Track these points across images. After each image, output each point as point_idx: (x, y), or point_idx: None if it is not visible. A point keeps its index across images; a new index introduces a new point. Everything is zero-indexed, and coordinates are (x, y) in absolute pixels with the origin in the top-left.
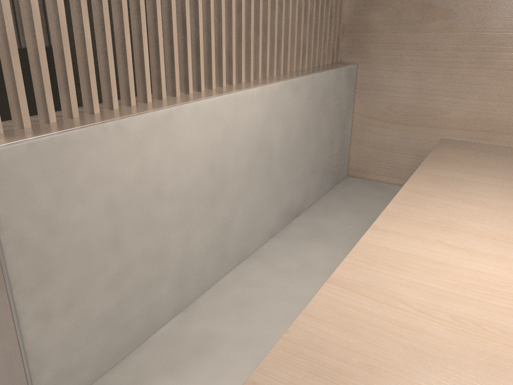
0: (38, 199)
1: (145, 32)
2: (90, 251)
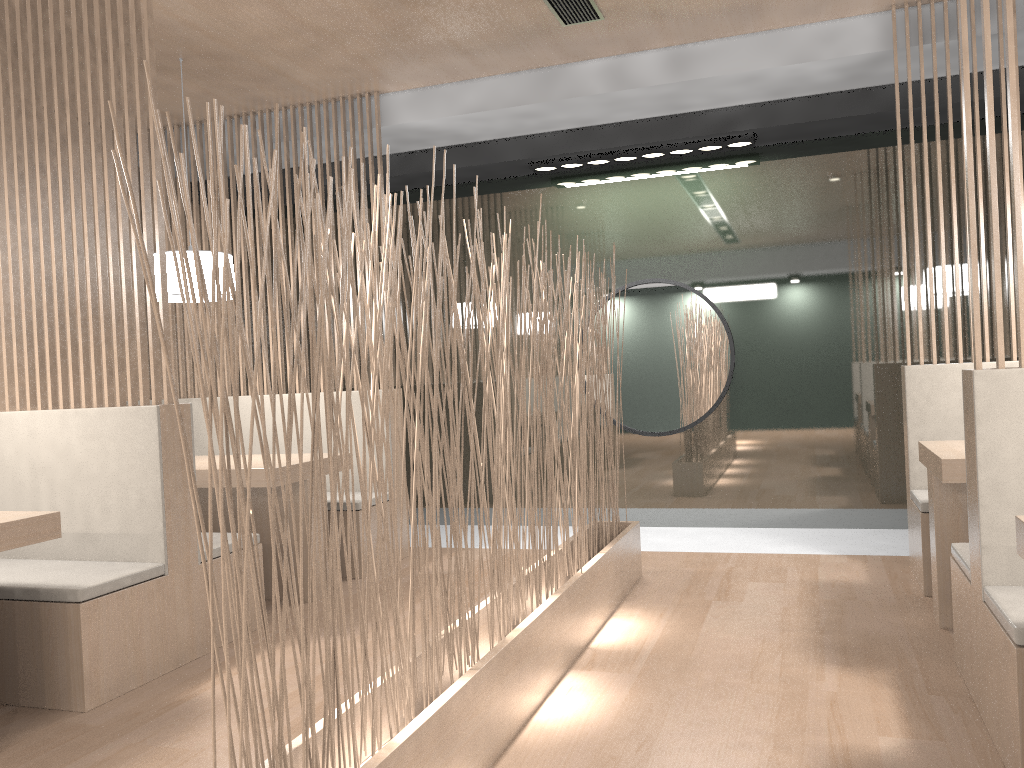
0: (924, 388)
1: (1013, 324)
2: (947, 419)
